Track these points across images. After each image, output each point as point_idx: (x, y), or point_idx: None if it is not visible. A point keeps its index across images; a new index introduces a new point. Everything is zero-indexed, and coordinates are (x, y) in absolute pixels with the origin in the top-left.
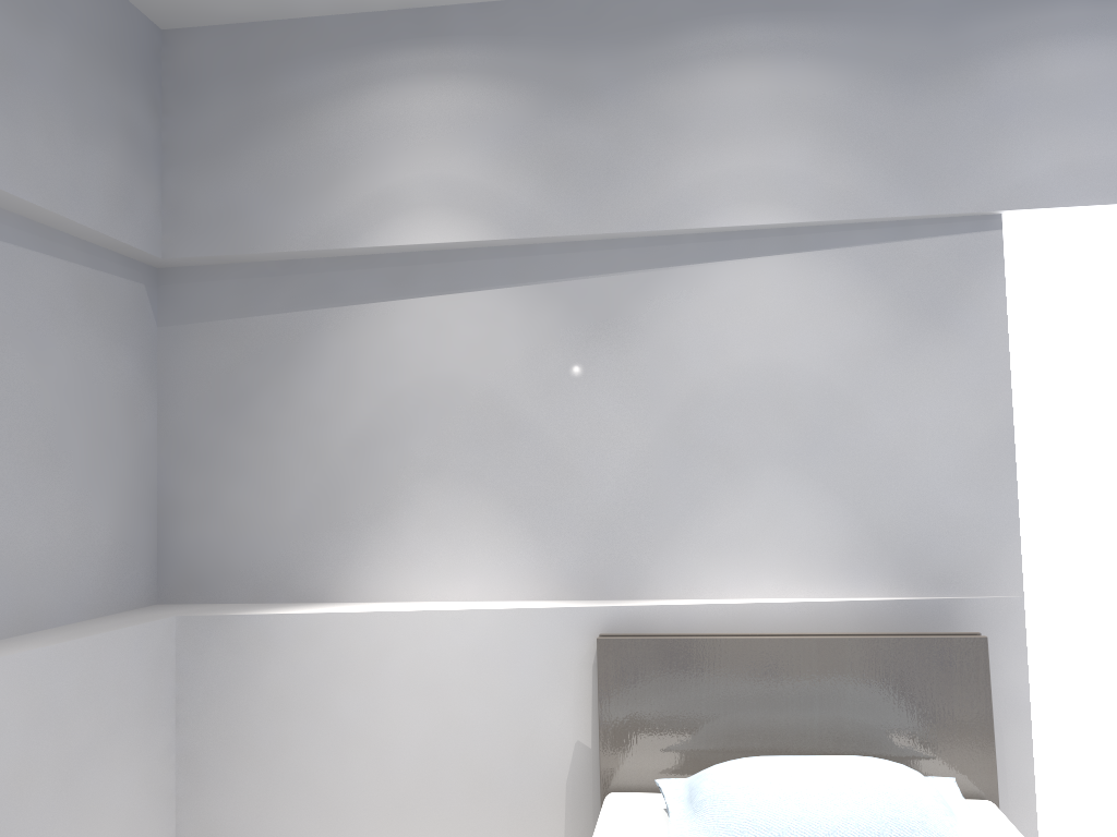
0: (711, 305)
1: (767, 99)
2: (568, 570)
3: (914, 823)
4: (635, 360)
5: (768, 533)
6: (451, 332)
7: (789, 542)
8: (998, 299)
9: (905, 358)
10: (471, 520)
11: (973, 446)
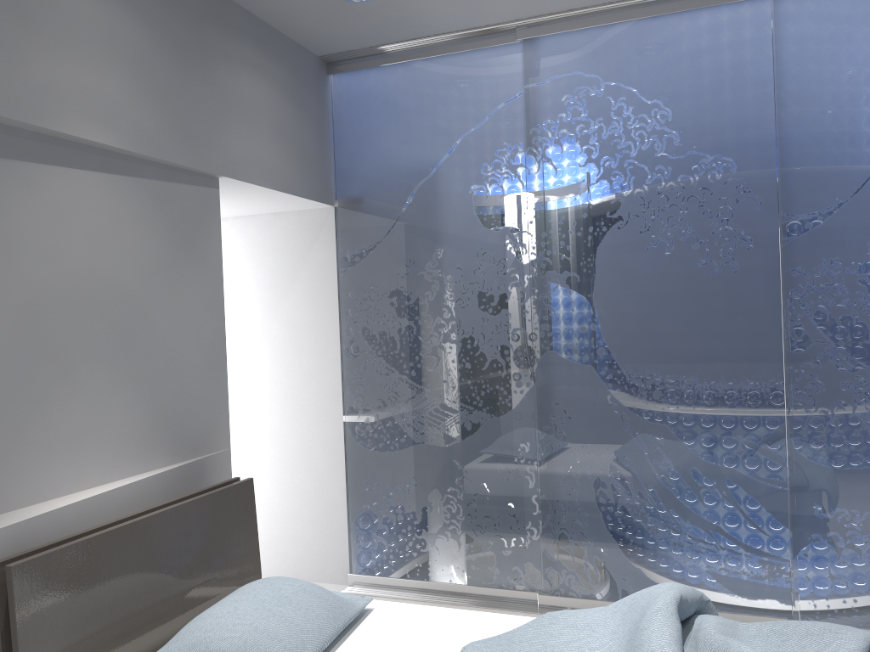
0: (47, 208)
1: (99, 26)
2: None
3: (337, 602)
4: None
5: (94, 427)
6: None
7: (108, 432)
8: (218, 238)
9: (175, 275)
10: None
11: (208, 344)
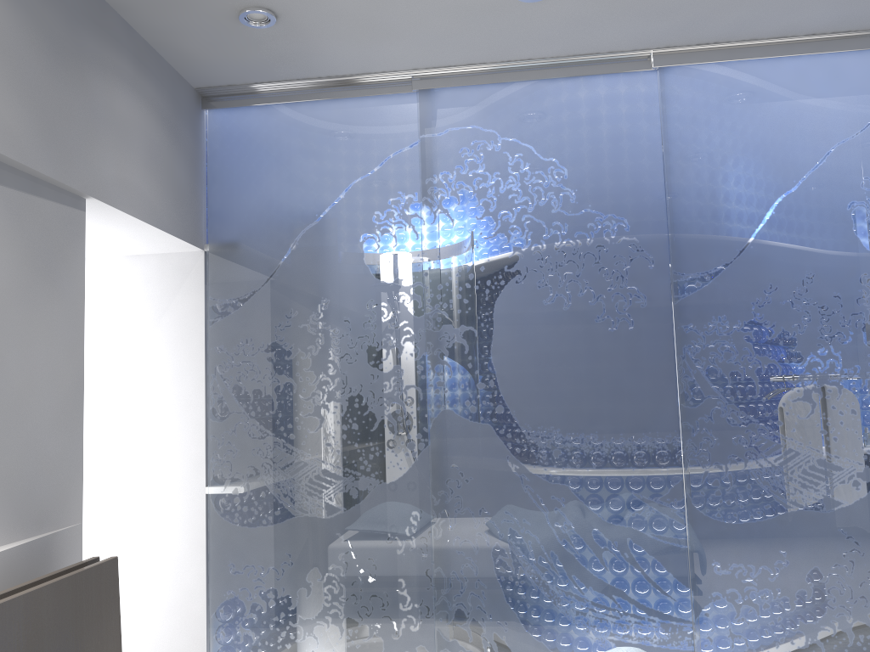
0: None
1: None
2: None
3: None
4: None
5: None
6: None
7: None
8: (82, 269)
9: (30, 306)
10: None
11: (64, 393)
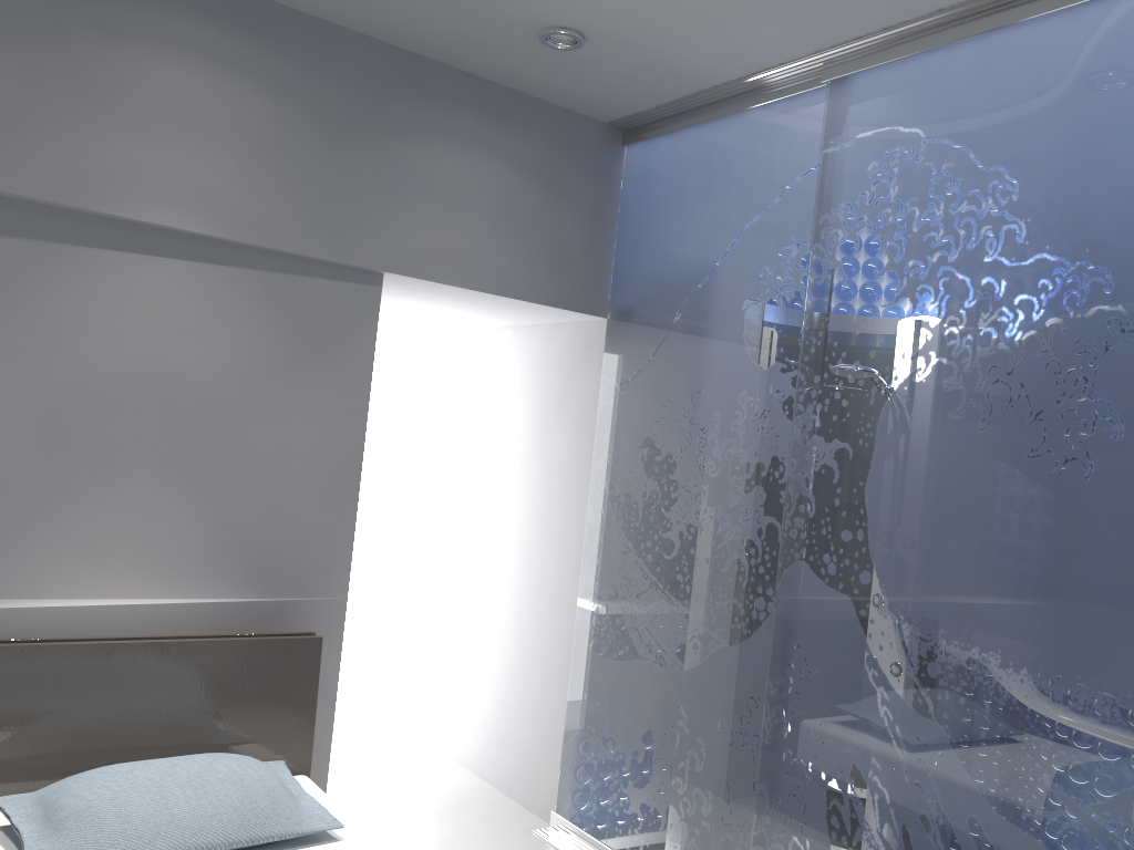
0: (107, 295)
1: (202, 104)
2: None
3: (268, 811)
4: (8, 336)
5: (132, 534)
6: None
7: (152, 544)
8: (370, 345)
9: (287, 382)
10: None
11: (330, 468)
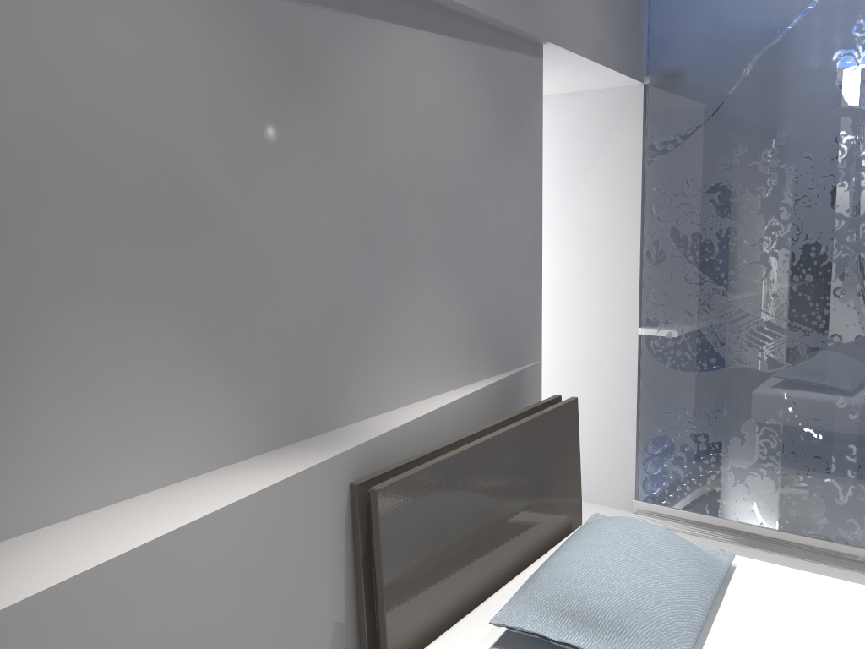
0: (390, 76)
1: None
2: (269, 412)
3: (705, 558)
4: (329, 129)
5: (426, 333)
6: (93, 32)
7: (438, 339)
8: (540, 118)
9: (500, 161)
10: (144, 363)
11: (527, 242)
